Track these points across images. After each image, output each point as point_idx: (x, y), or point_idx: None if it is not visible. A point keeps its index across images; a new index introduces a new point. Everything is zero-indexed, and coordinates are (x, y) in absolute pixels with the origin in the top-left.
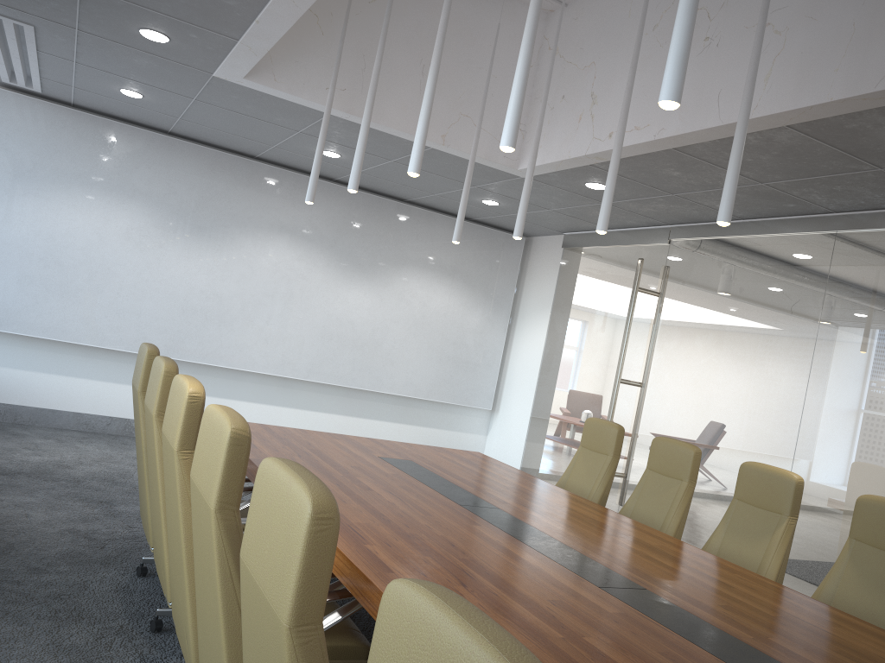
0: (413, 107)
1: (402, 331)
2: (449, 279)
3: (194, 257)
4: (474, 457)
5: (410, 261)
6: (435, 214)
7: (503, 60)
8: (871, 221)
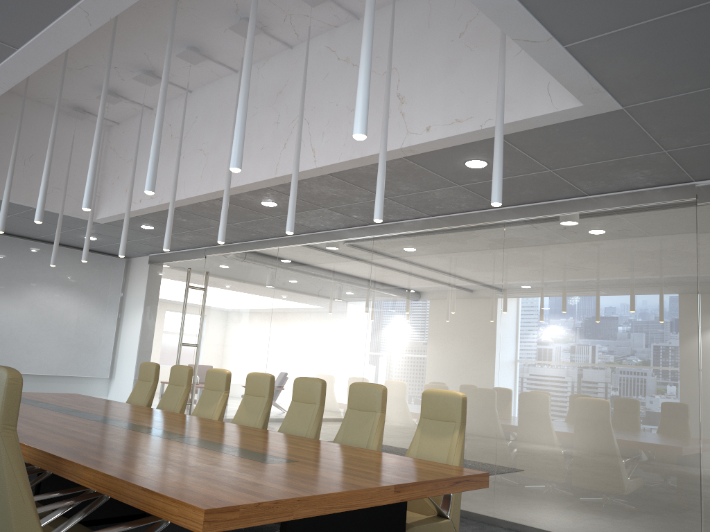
0: (19, 184)
1: (35, 328)
2: (70, 290)
3: None
4: (69, 395)
5: (39, 279)
6: None
7: (81, 155)
8: (291, 241)
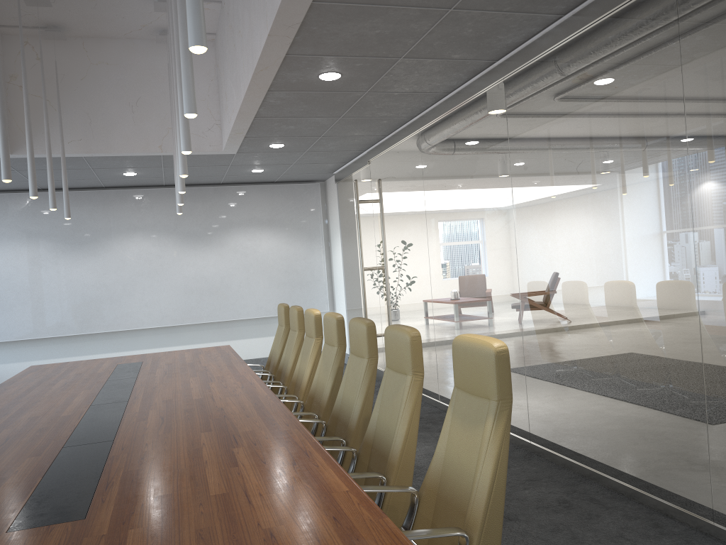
0: (132, 135)
1: (243, 273)
2: (269, 228)
3: (81, 264)
4: (212, 349)
5: (235, 224)
6: (244, 187)
7: None
8: (427, 118)
